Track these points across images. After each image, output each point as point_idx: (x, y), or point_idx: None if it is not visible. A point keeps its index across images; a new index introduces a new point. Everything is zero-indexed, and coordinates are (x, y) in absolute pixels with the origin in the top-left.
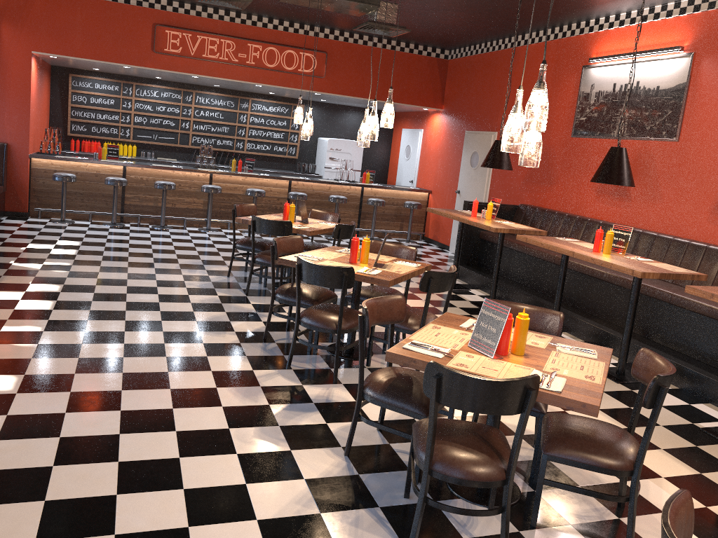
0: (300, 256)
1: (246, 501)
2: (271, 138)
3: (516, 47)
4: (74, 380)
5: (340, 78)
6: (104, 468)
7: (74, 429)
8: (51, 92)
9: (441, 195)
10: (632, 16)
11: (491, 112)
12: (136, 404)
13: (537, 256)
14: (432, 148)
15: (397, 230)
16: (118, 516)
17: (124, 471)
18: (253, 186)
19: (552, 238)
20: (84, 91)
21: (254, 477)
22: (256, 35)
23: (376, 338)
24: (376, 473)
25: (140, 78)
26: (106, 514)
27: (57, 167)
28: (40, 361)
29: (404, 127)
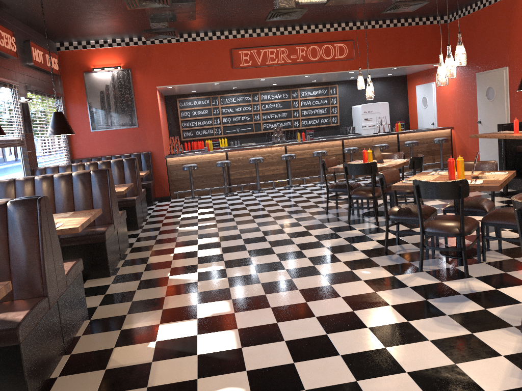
0: (406, 181)
1: (466, 378)
2: (317, 114)
3: None
4: (268, 299)
5: (366, 56)
6: (333, 361)
7: (291, 333)
8: (167, 113)
9: (463, 128)
10: None
11: (498, 52)
12: (323, 311)
13: None
14: (446, 94)
15: (430, 163)
16: None
17: (350, 362)
18: (316, 149)
19: None
20: (187, 108)
21: (458, 358)
22: (300, 40)
23: (489, 237)
24: None
25: (221, 91)
26: None
27: (183, 161)
28: (236, 289)
29: (417, 84)
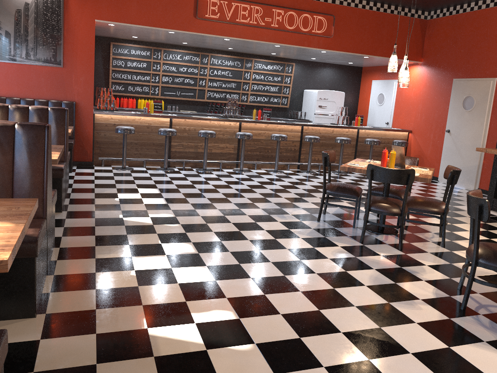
0: None
1: None
2: (268, 91)
3: None
4: None
5: (343, 37)
6: None
7: None
8: (95, 58)
9: (424, 134)
10: None
11: (486, 61)
12: None
13: None
14: (410, 95)
15: None
16: None
17: None
18: (273, 132)
19: None
20: (122, 56)
21: None
22: (277, 1)
23: None
24: None
25: (166, 45)
26: None
27: (115, 121)
28: None
29: (374, 79)
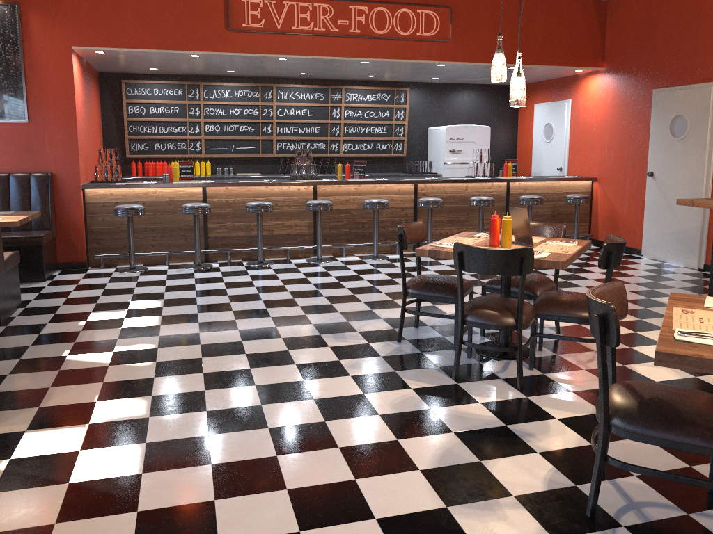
0: (686, 336)
1: None
2: (371, 134)
3: None
4: None
5: (470, 40)
6: None
7: None
8: (102, 105)
9: (615, 182)
10: None
11: (702, 55)
12: None
13: None
14: (590, 122)
15: None
16: None
17: None
18: (369, 196)
19: None
20: (141, 100)
21: None
22: None
23: None
24: None
25: (207, 77)
26: None
27: (118, 197)
28: None
29: (538, 102)
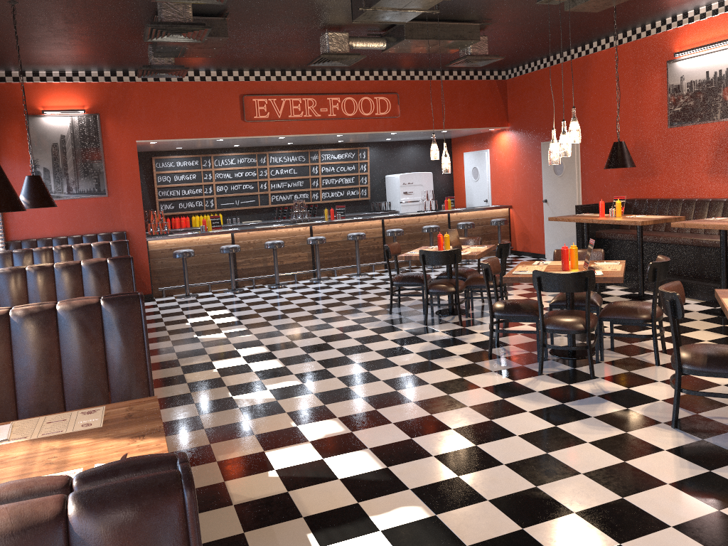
0: (516, 272)
1: (642, 473)
2: (342, 184)
3: (584, 56)
4: (383, 414)
5: (412, 114)
6: (501, 471)
7: (436, 448)
8: None
9: (524, 208)
10: (713, 8)
11: (567, 120)
12: (457, 422)
13: (670, 242)
14: (503, 165)
15: None
16: (559, 500)
17: (518, 470)
18: (350, 231)
19: (704, 220)
20: (167, 171)
21: (625, 455)
22: (332, 88)
23: (607, 333)
24: (715, 436)
25: (215, 150)
26: (548, 500)
27: (171, 245)
28: (335, 406)
29: (466, 151)
